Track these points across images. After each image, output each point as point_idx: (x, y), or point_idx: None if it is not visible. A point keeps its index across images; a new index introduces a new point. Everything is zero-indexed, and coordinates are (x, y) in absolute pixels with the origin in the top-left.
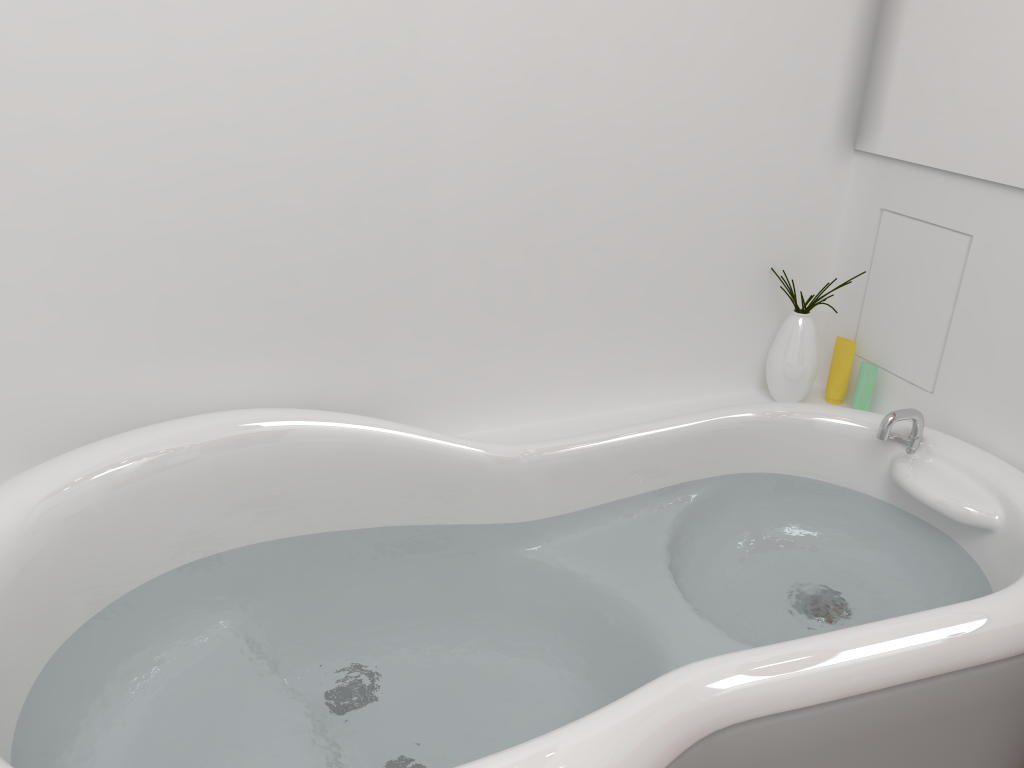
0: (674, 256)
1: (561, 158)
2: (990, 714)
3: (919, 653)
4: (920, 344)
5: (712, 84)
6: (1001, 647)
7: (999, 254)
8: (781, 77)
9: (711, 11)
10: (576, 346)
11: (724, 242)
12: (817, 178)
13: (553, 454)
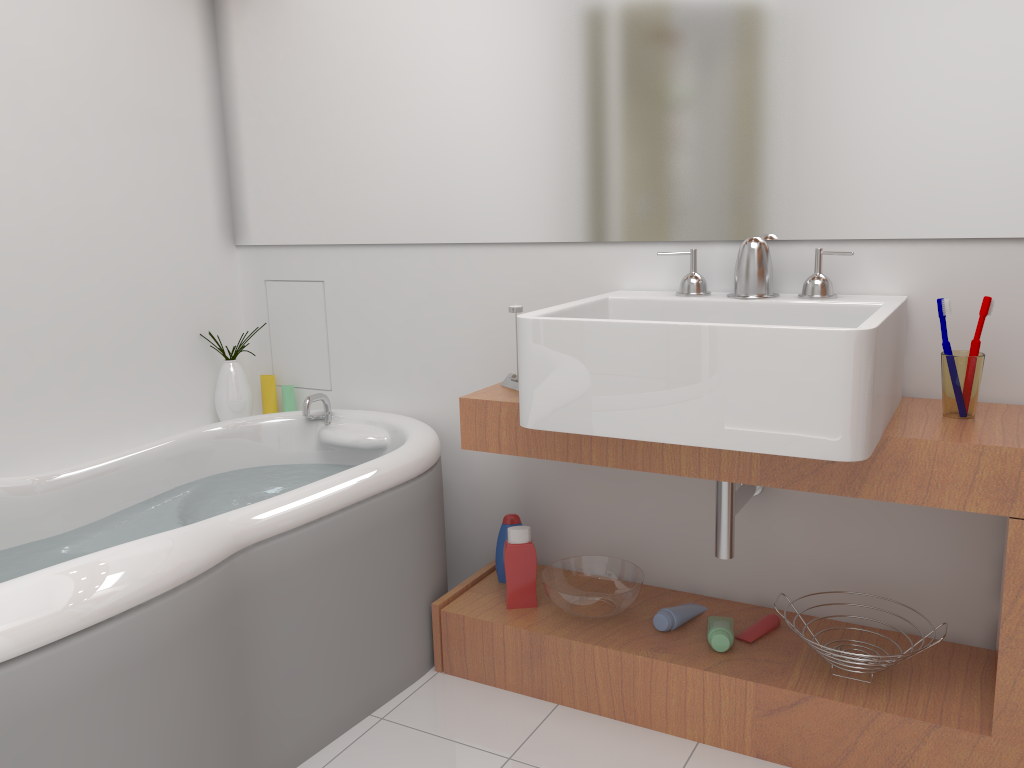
0: (125, 330)
1: (17, 260)
2: (407, 523)
3: (354, 484)
4: (315, 361)
5: (123, 202)
6: (398, 475)
7: (342, 287)
8: (172, 197)
9: (110, 152)
10: (61, 410)
11: (160, 317)
12: (216, 266)
13: (69, 475)
